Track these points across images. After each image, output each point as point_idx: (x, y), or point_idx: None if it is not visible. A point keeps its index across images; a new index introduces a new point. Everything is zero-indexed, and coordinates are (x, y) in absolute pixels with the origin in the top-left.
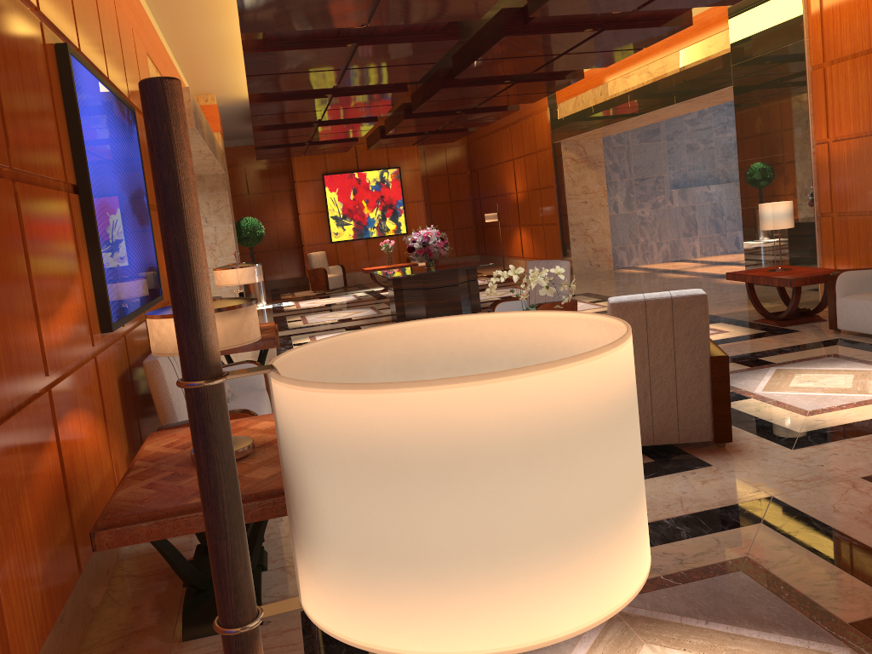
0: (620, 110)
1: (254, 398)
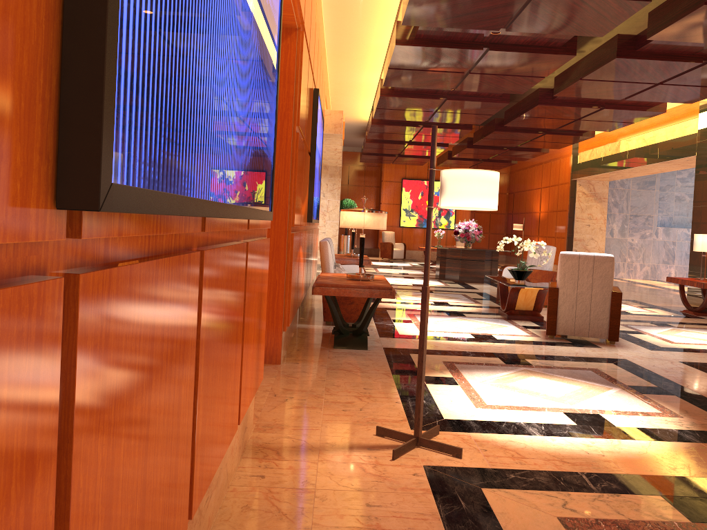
0: (620, 162)
1: None
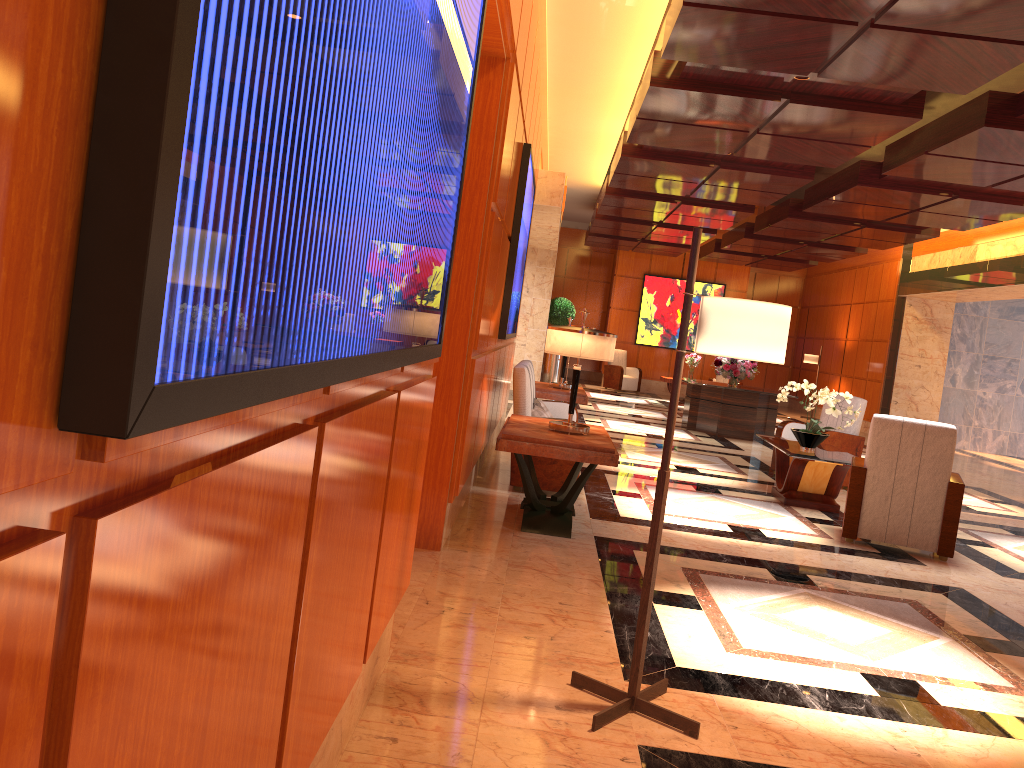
0: (975, 277)
1: None
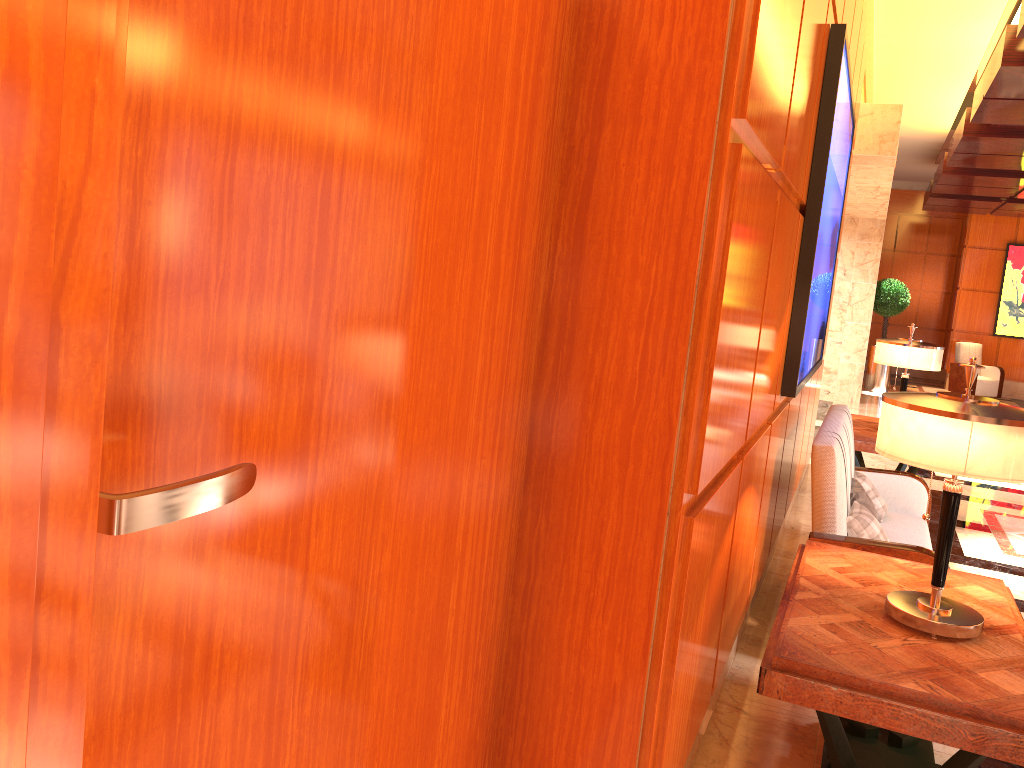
0: None
1: (913, 527)
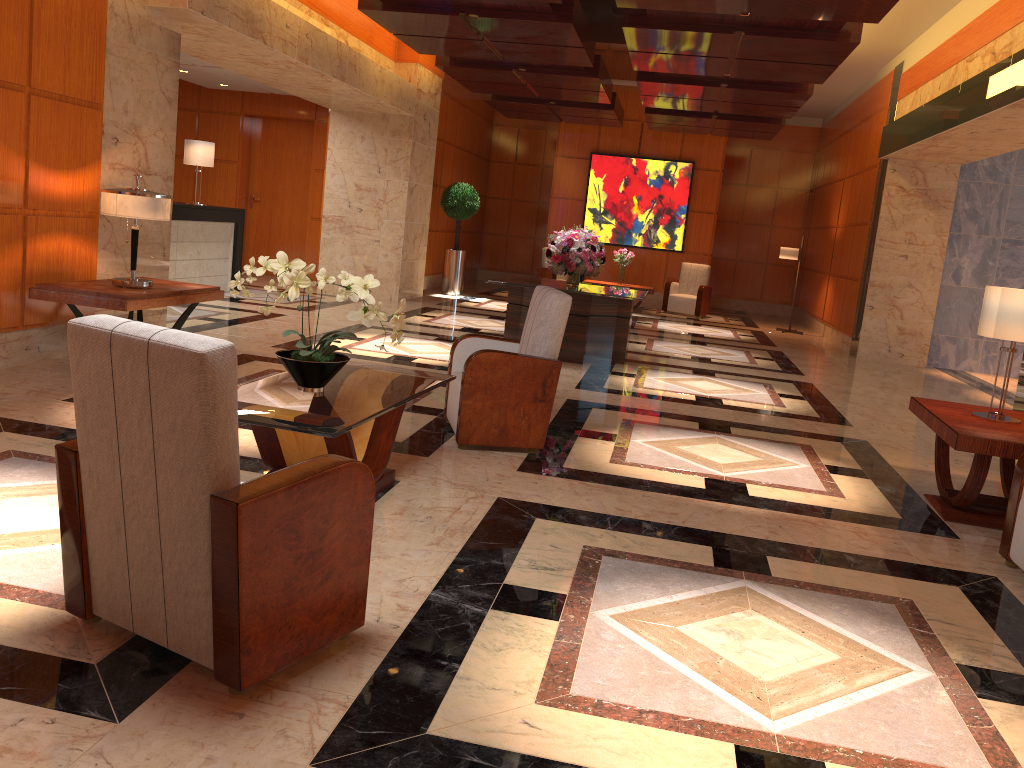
0: (947, 113)
1: None
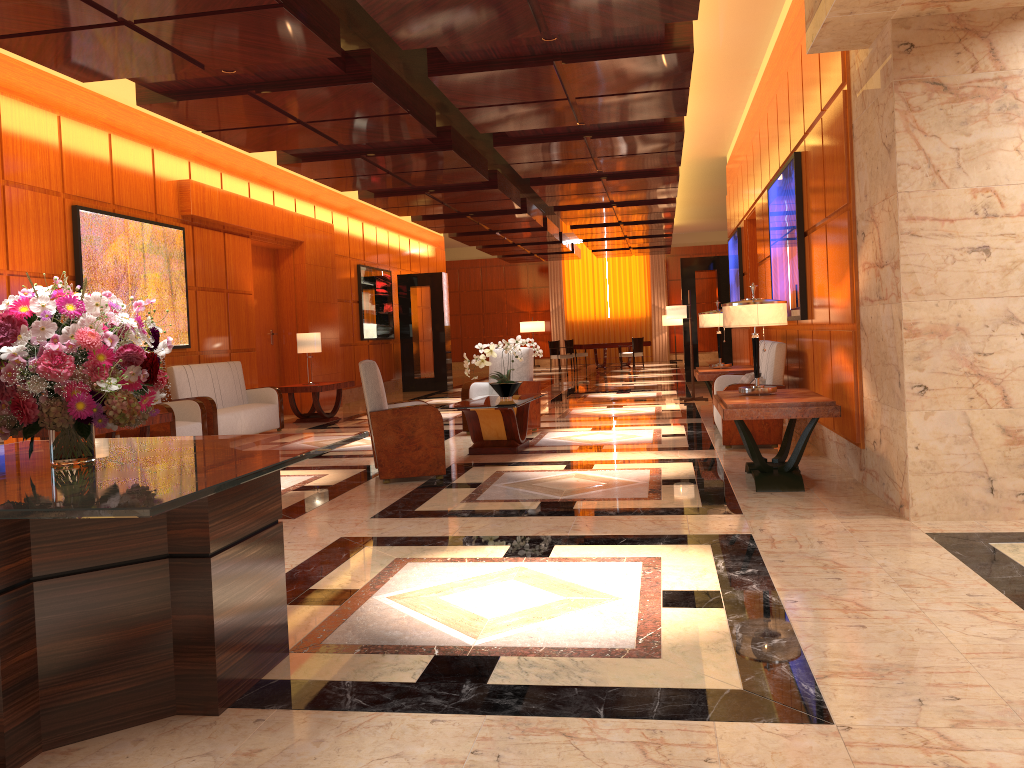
0: None
1: None
